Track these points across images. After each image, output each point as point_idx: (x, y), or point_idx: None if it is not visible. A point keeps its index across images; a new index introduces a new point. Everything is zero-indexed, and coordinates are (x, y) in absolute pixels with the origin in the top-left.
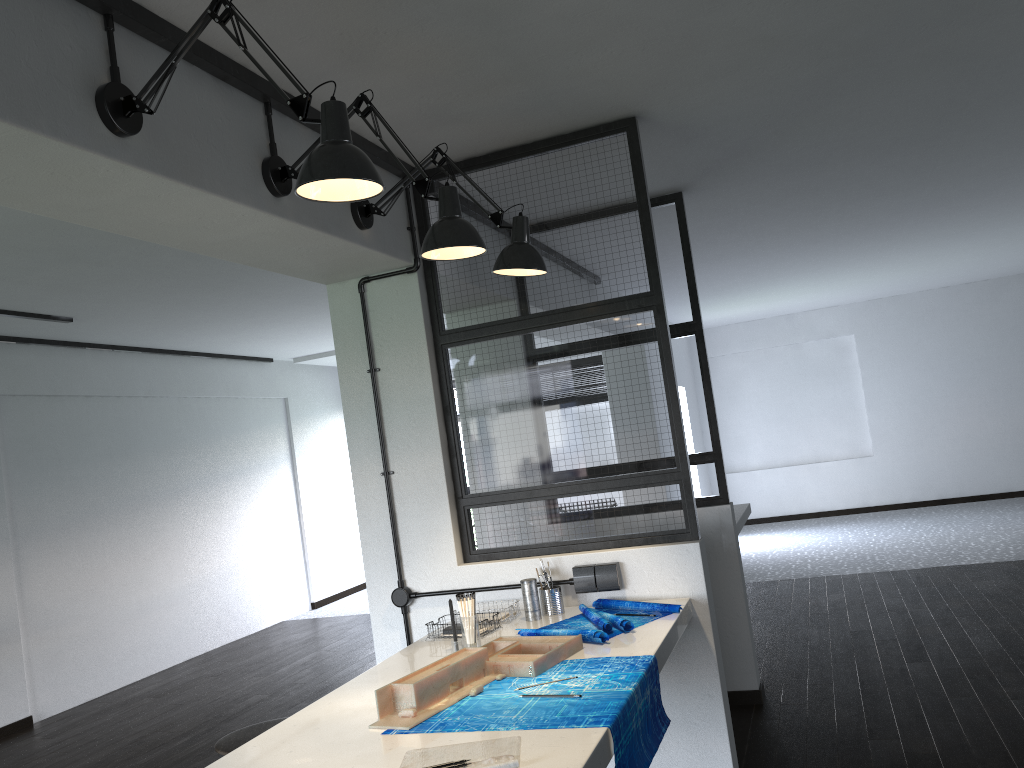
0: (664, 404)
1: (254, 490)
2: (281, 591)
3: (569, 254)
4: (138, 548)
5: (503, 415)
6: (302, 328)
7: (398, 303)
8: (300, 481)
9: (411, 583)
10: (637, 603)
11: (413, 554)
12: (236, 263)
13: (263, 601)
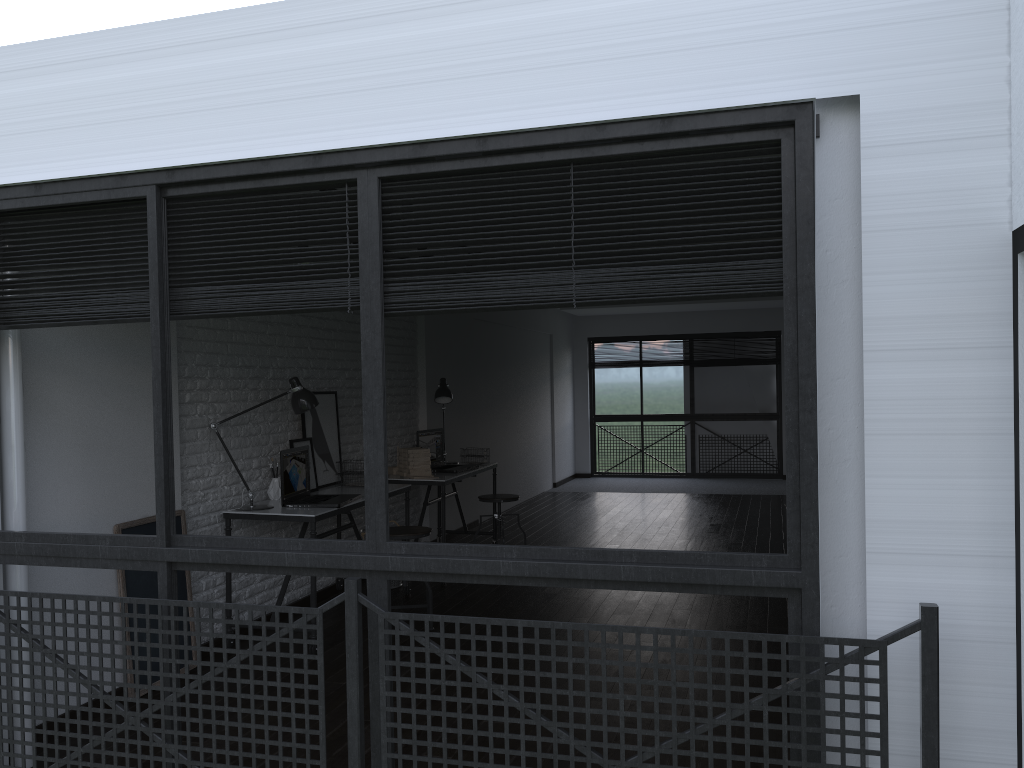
0: None
1: (538, 398)
2: (544, 471)
3: None
4: (504, 427)
5: None
6: None
7: None
8: (554, 395)
9: None
10: None
11: None
12: None
13: (538, 475)
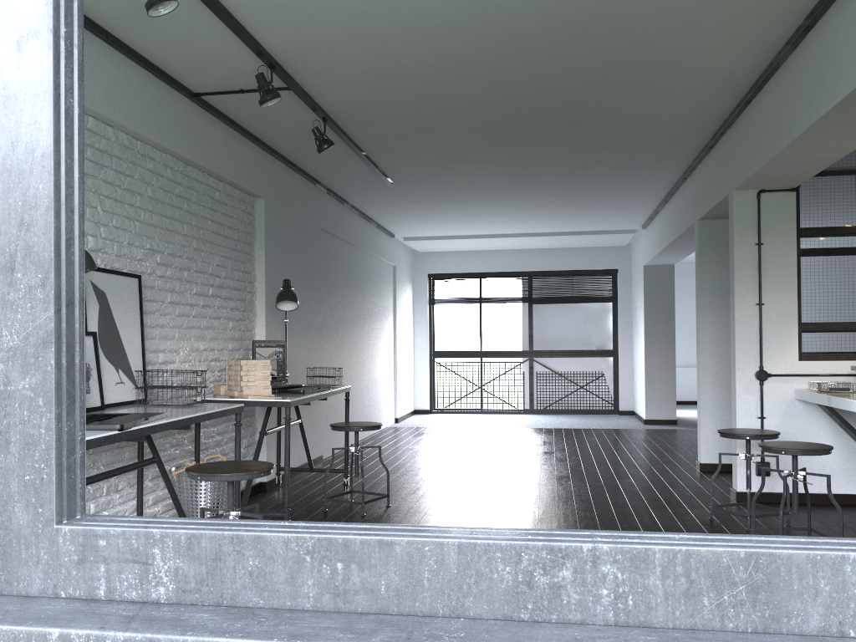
0: None
1: (382, 329)
2: (387, 405)
3: None
4: (350, 354)
5: (830, 280)
6: (468, 216)
7: (780, 207)
8: (397, 328)
9: (766, 368)
10: None
11: (770, 352)
12: (559, 165)
13: (381, 410)
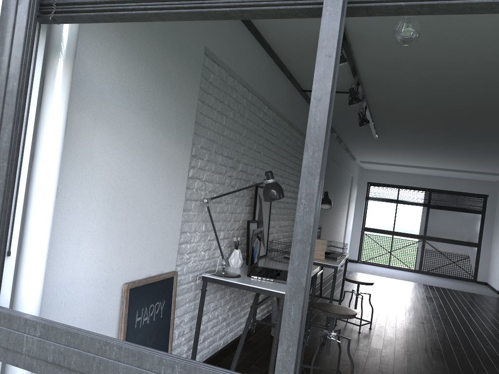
0: None
1: (343, 212)
2: None
3: None
4: (330, 227)
5: None
6: (408, 156)
7: None
8: (348, 212)
9: None
10: None
11: None
12: (486, 140)
13: None
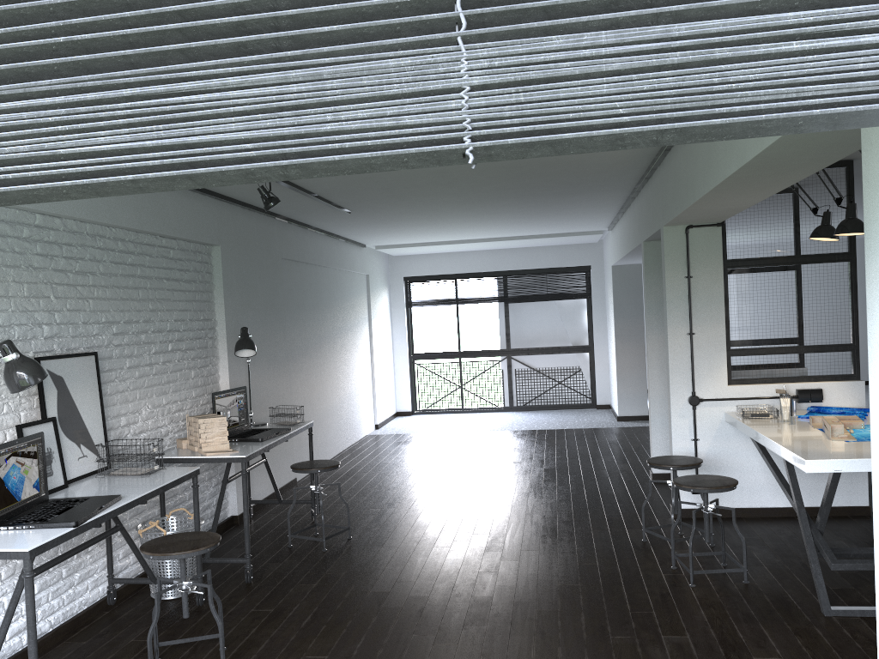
0: (848, 310)
1: (357, 340)
2: (365, 414)
3: (805, 227)
4: (322, 373)
5: (757, 308)
6: (433, 229)
7: (707, 242)
8: (373, 336)
9: (698, 394)
10: (841, 408)
11: (701, 378)
12: (508, 193)
13: (360, 419)
